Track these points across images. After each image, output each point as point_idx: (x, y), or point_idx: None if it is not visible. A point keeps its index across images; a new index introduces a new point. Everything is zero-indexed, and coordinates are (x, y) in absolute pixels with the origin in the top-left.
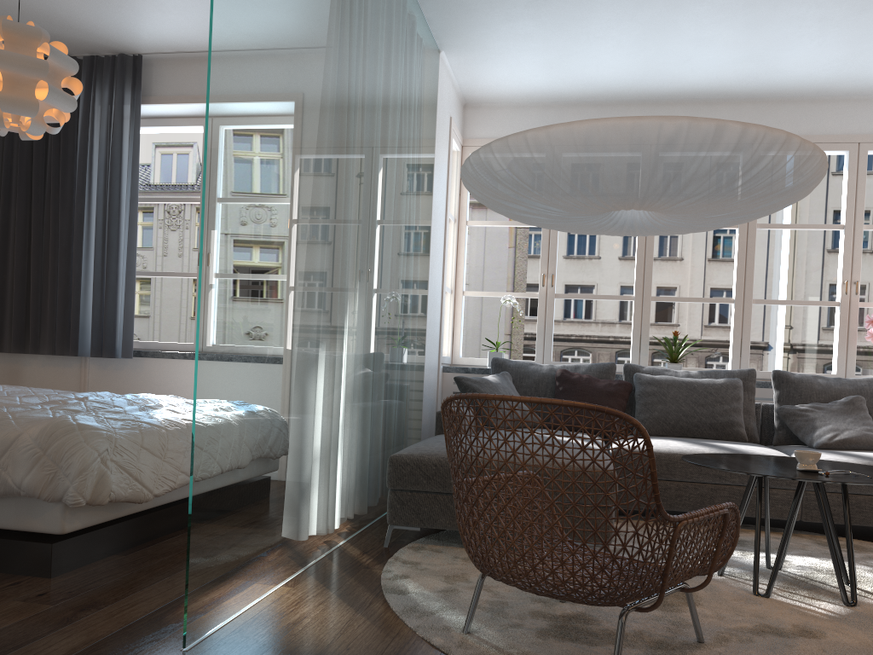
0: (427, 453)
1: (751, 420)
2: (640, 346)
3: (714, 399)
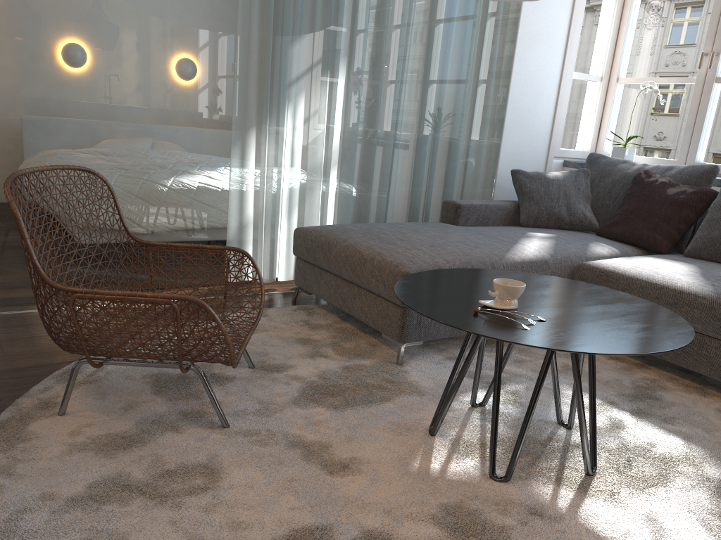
0: (318, 230)
1: None
2: None
3: None
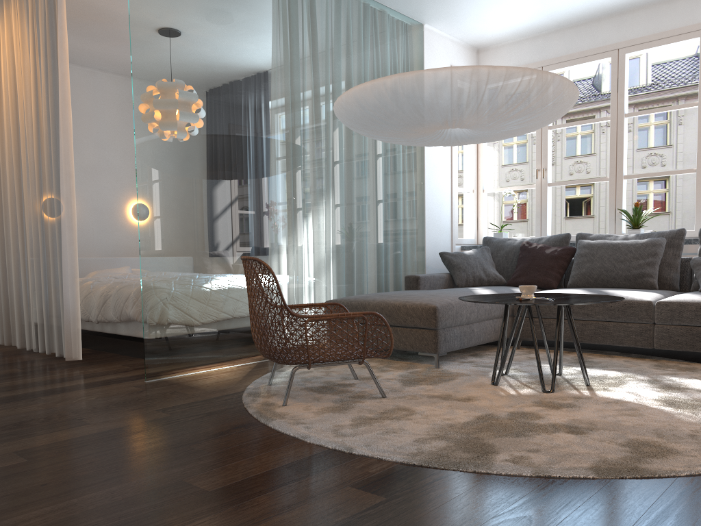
0: (345, 299)
1: (672, 271)
2: (615, 218)
3: (632, 256)
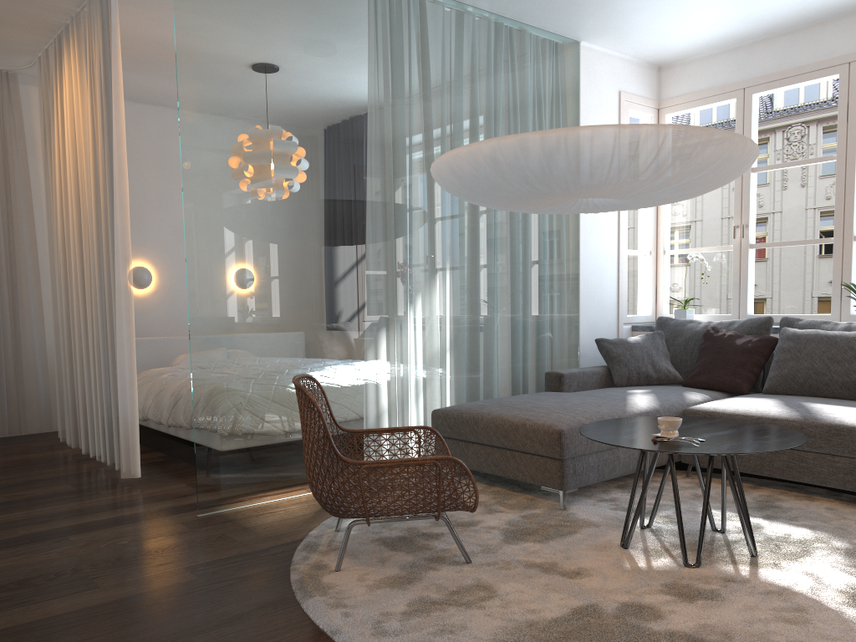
0: (456, 409)
1: None
2: (841, 293)
3: (853, 355)
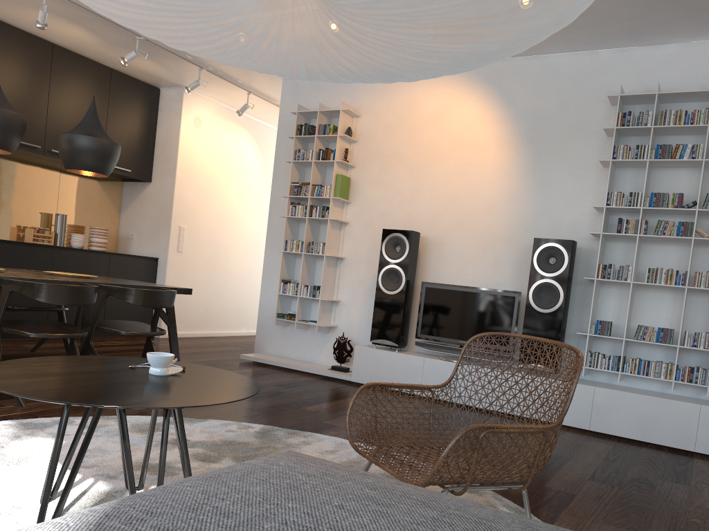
0: None
1: None
2: None
3: None
